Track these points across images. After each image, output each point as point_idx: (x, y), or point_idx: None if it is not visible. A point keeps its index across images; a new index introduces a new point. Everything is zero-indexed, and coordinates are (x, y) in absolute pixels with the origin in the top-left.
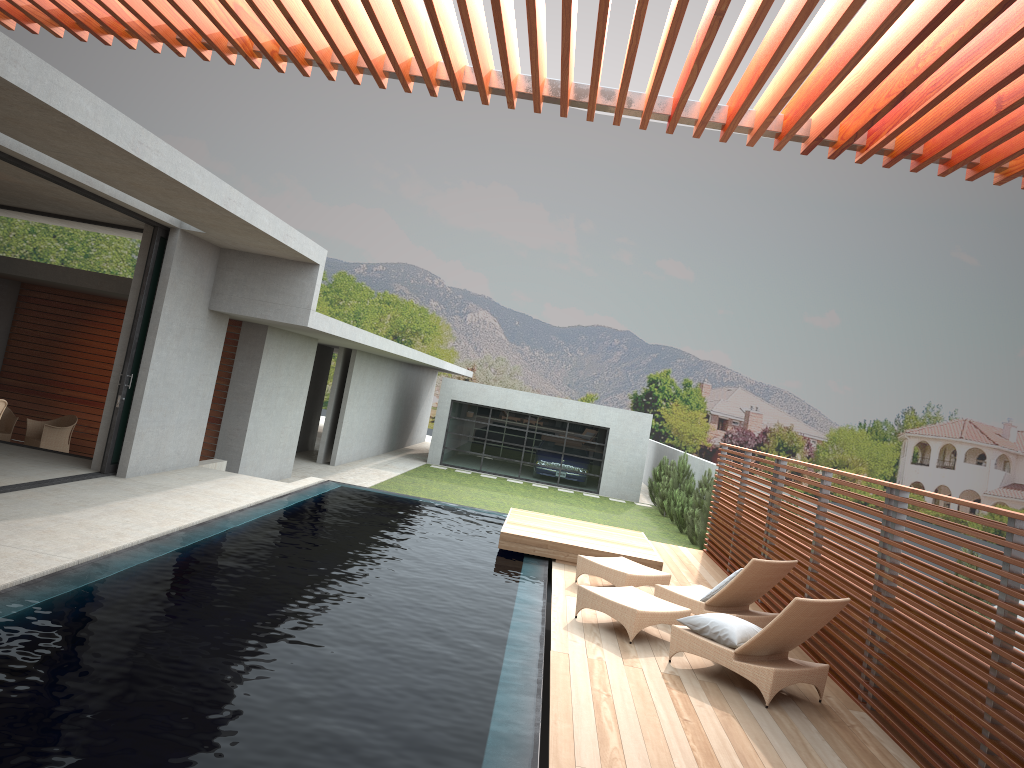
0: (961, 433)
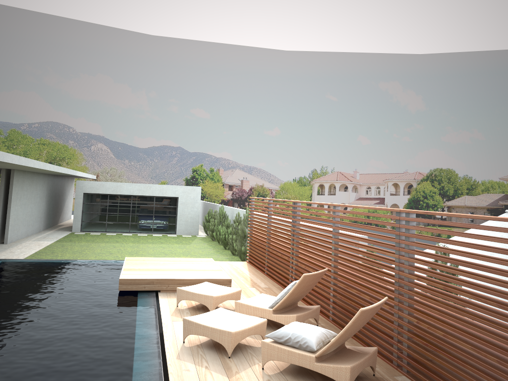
0: (337, 178)
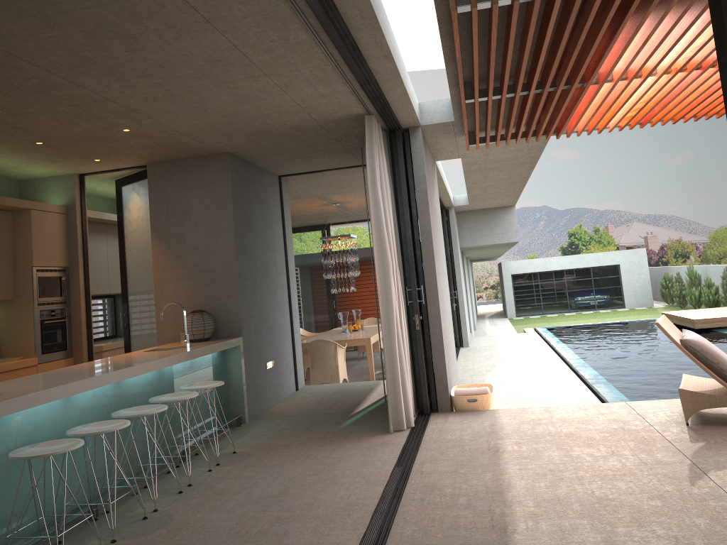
0: None
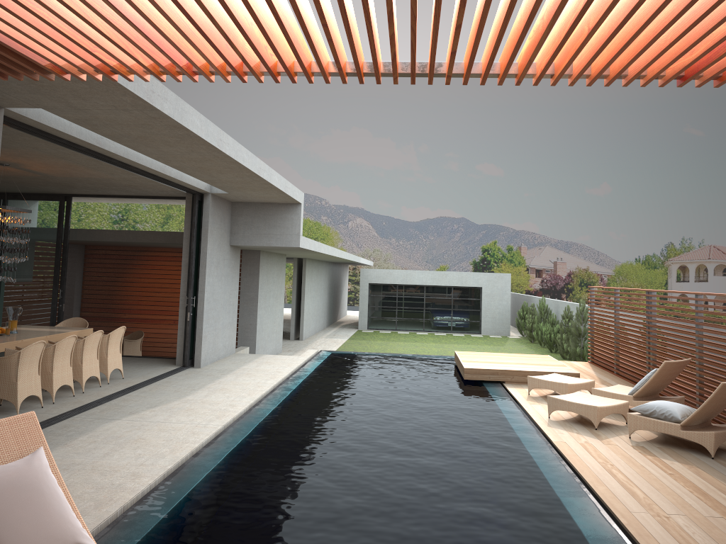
0: (709, 255)
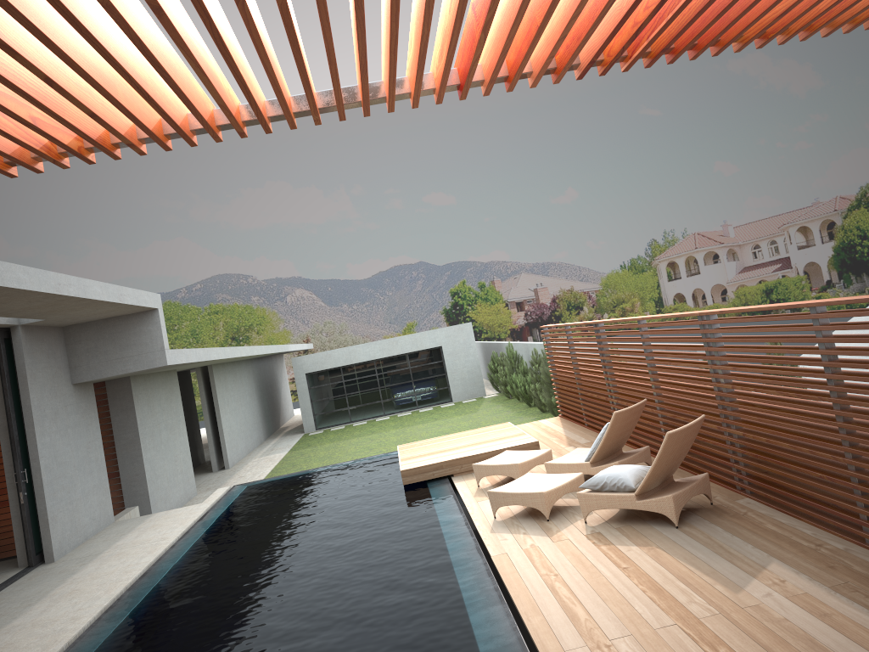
0: (695, 244)
